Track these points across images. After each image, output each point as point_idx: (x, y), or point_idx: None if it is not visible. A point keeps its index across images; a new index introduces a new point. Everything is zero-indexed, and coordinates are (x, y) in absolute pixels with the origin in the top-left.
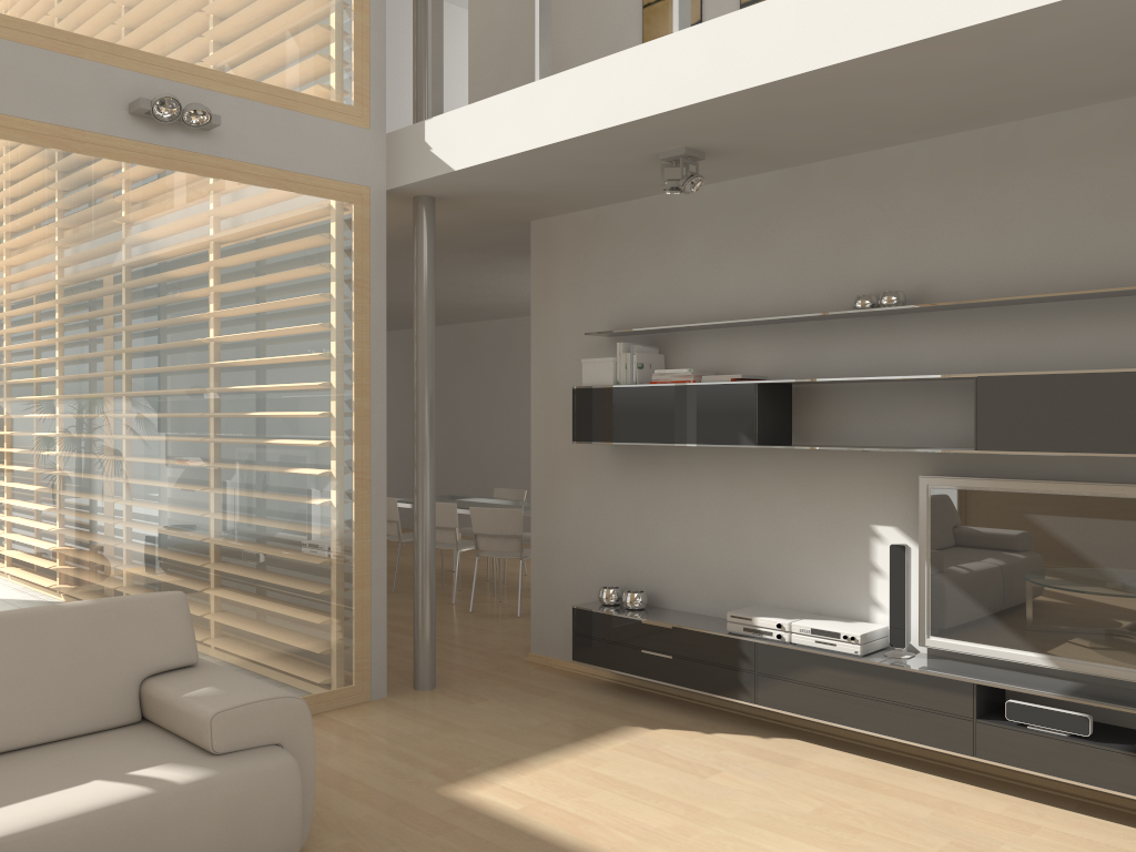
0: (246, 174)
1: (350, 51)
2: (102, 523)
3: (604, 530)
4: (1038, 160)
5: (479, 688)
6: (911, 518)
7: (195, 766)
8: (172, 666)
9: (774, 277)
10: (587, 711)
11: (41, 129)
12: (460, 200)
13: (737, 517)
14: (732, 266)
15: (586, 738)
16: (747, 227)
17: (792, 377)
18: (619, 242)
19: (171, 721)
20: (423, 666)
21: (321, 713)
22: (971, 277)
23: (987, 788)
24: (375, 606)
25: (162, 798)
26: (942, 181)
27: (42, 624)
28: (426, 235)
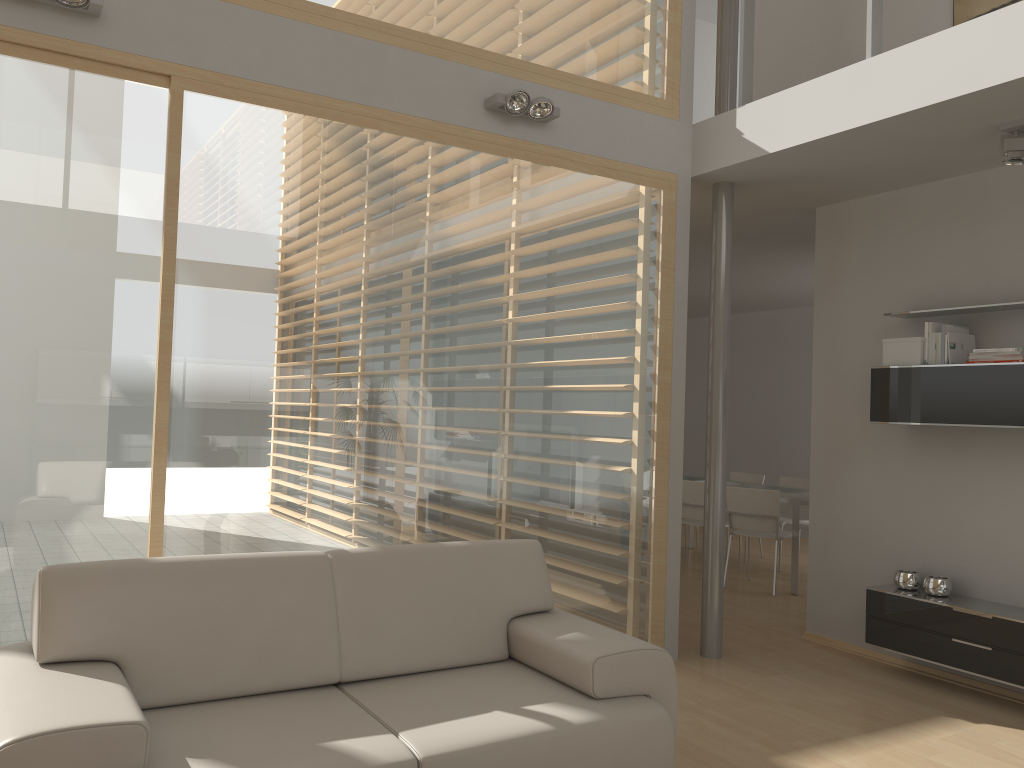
0: (575, 162)
1: (663, 49)
2: (449, 474)
3: (895, 513)
4: None
5: (766, 661)
6: None
7: (581, 707)
8: (533, 609)
9: None
10: (892, 696)
11: (417, 123)
12: (758, 186)
13: None
14: None
15: (905, 724)
16: None
17: None
18: (920, 223)
19: (544, 662)
20: (711, 634)
21: None
22: None
23: None
24: (670, 571)
25: (561, 735)
26: None
27: (430, 559)
28: (725, 219)
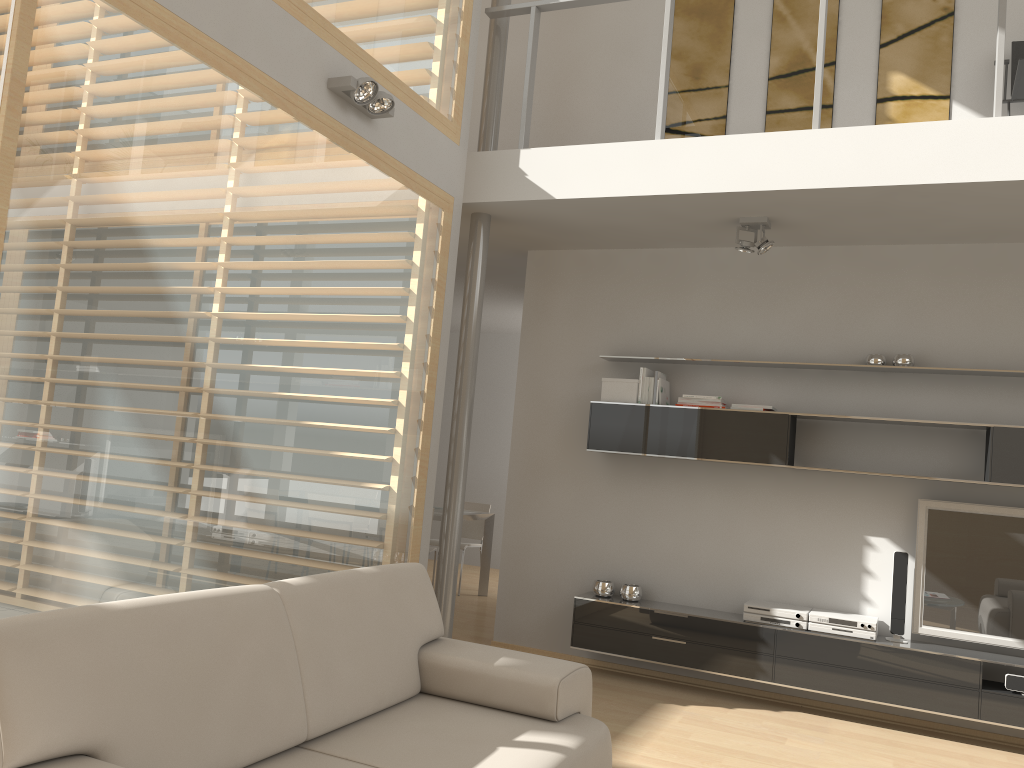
0: (388, 166)
1: (455, 73)
2: (263, 490)
3: (589, 530)
4: (1020, 274)
5: None
6: (901, 532)
7: (558, 732)
8: (434, 637)
9: (785, 331)
10: (610, 691)
11: (271, 85)
12: (507, 223)
13: (734, 524)
14: (744, 317)
15: (644, 713)
16: (760, 287)
17: (797, 412)
18: (627, 282)
19: (480, 691)
20: None
21: None
22: (962, 352)
23: (974, 744)
24: None
25: (572, 762)
26: (941, 277)
27: (358, 589)
28: (484, 249)
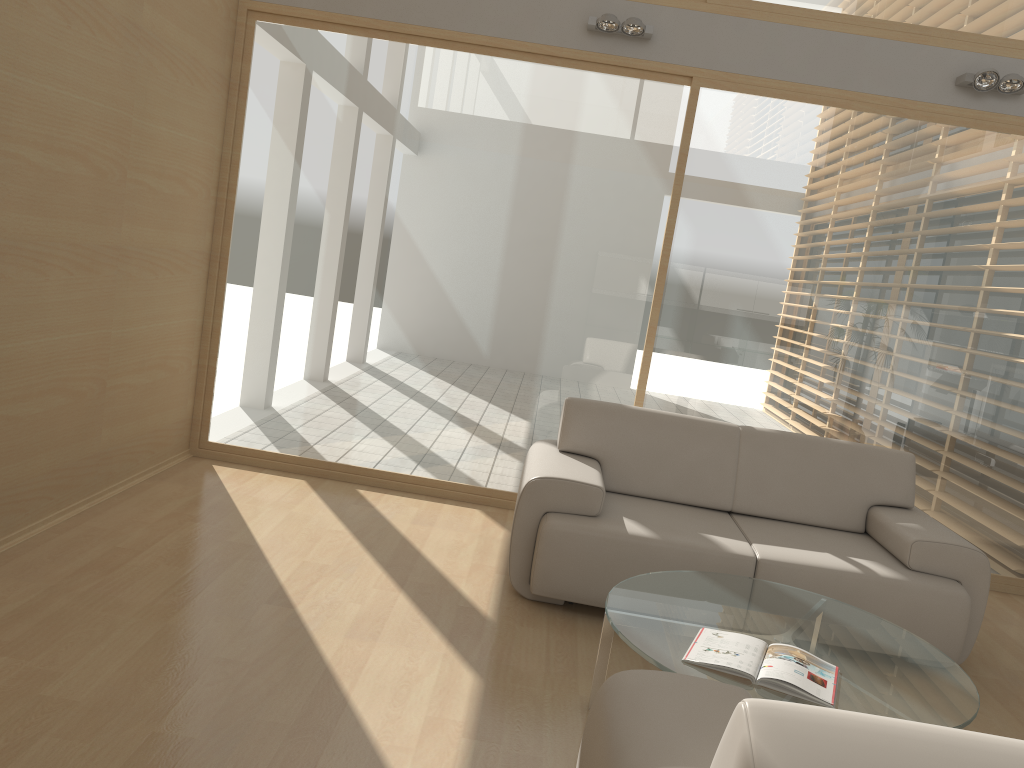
0: None
1: None
2: (866, 393)
3: None
4: None
5: None
6: None
7: (893, 570)
8: (893, 503)
9: None
10: None
11: (885, 101)
12: None
13: None
14: None
15: None
16: None
17: None
18: None
19: (883, 538)
20: None
21: (1007, 594)
22: None
23: None
24: None
25: (866, 579)
26: None
27: (814, 447)
28: None
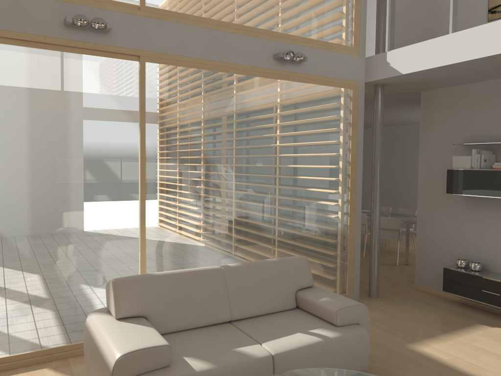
0: (313, 80)
1: (352, 23)
2: (261, 224)
3: (456, 233)
4: None
5: (398, 299)
6: None
7: (332, 330)
8: (305, 286)
9: None
10: (455, 315)
11: (244, 68)
12: (395, 84)
13: None
14: None
15: (461, 328)
16: None
17: None
18: (470, 101)
19: (313, 310)
20: (373, 287)
21: None
22: None
23: None
24: (355, 261)
25: (326, 343)
26: None
27: (263, 267)
28: (380, 101)
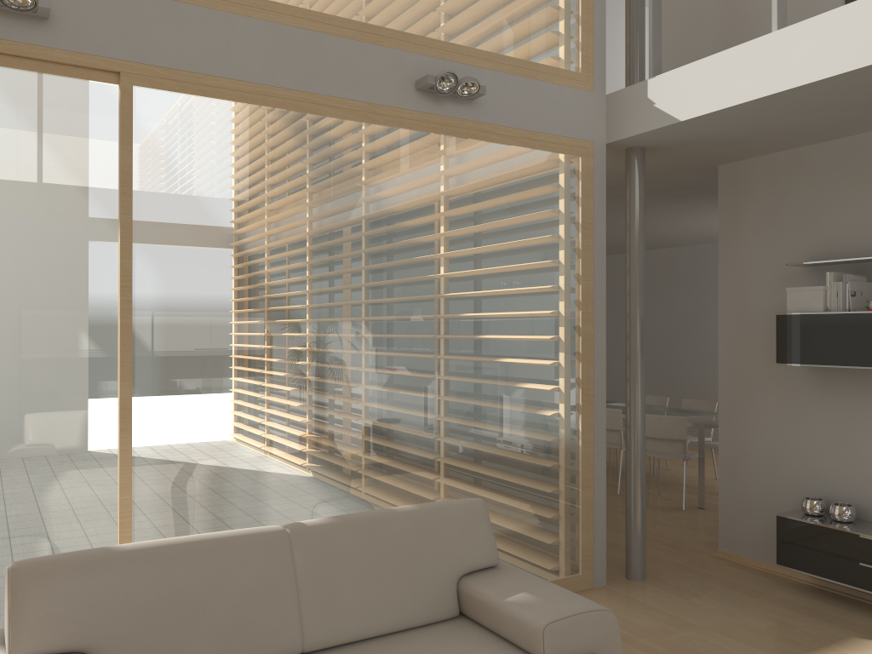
0: (500, 135)
1: (578, 26)
2: (395, 431)
3: (800, 444)
4: None
5: (686, 582)
6: None
7: None
8: (480, 567)
9: None
10: (805, 617)
11: (353, 106)
12: (666, 149)
13: None
14: None
15: (822, 648)
16: None
17: None
18: (817, 179)
19: (494, 622)
20: (635, 559)
21: None
22: None
23: None
24: (597, 505)
25: None
26: None
27: (382, 526)
28: (638, 181)
